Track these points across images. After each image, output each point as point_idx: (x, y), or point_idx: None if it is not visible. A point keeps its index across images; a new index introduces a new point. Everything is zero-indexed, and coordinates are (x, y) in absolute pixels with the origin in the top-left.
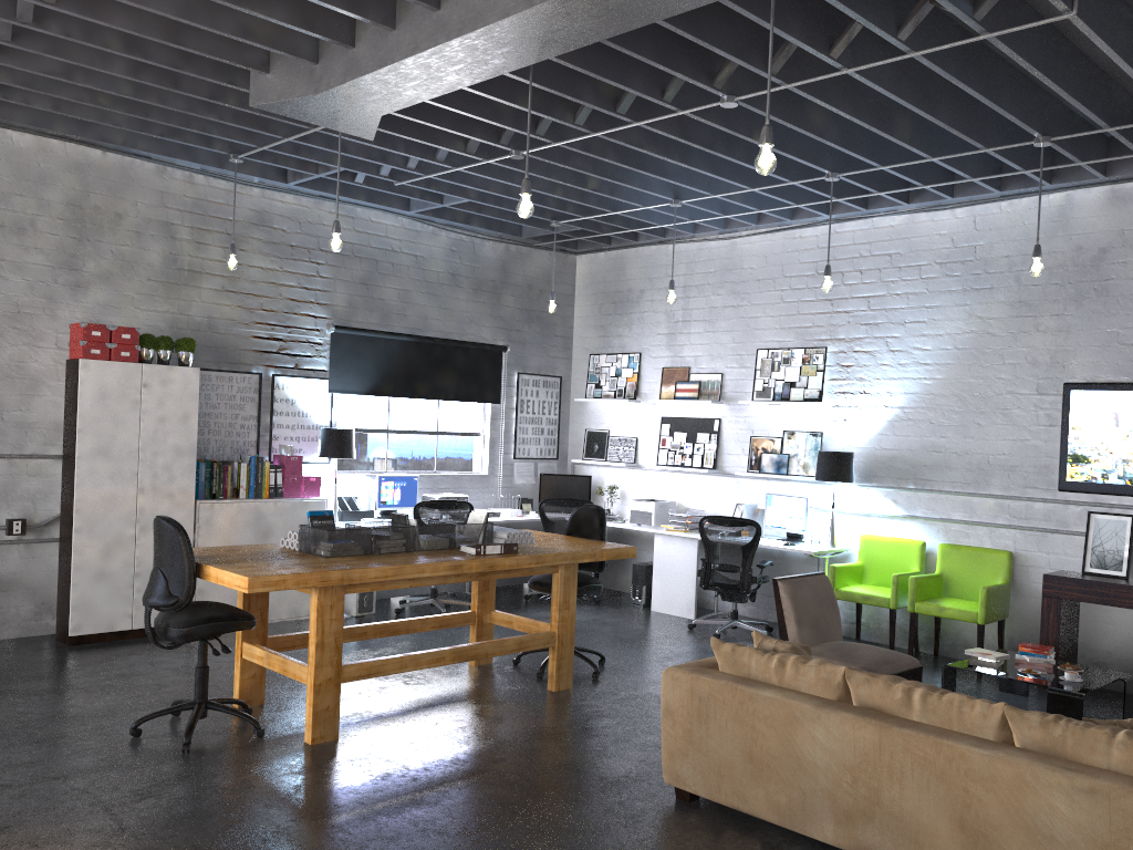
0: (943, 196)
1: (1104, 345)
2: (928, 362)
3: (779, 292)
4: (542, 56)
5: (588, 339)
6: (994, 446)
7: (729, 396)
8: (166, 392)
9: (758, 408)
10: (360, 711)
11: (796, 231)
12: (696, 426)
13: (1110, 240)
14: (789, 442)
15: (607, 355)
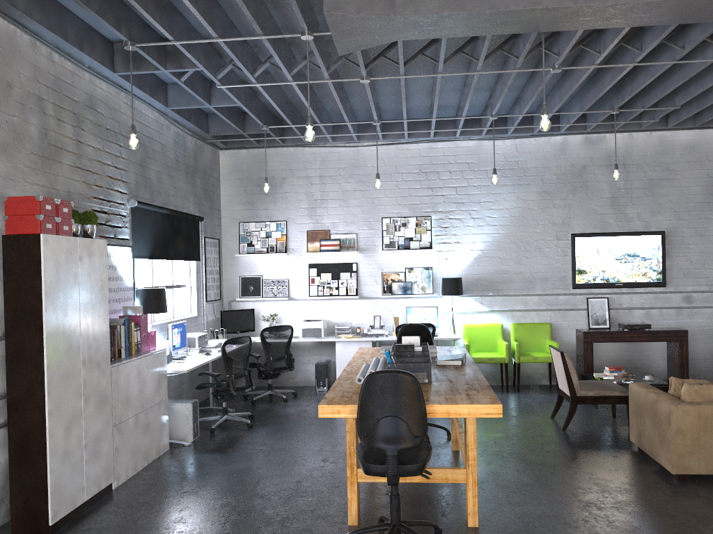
0: (509, 132)
1: (588, 214)
2: (496, 224)
3: (395, 182)
4: (590, 27)
5: (236, 211)
6: (535, 268)
7: (363, 248)
8: (91, 264)
9: (385, 255)
10: (423, 497)
11: (404, 145)
12: (338, 268)
13: (587, 162)
14: (410, 274)
15: (256, 223)
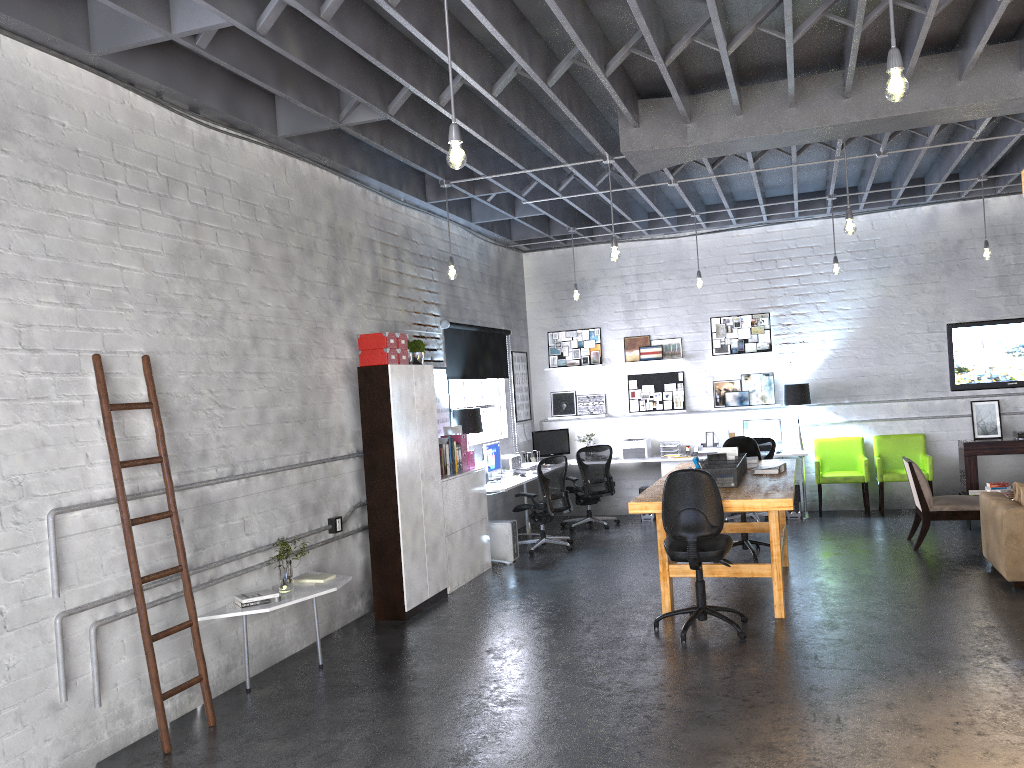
0: (859, 208)
1: (968, 299)
2: (849, 317)
3: (724, 276)
4: (889, 130)
5: (543, 320)
6: (902, 368)
7: (689, 354)
8: (423, 388)
9: (716, 361)
10: (738, 599)
11: (733, 232)
12: (662, 379)
13: (963, 235)
14: (746, 382)
15: (566, 332)
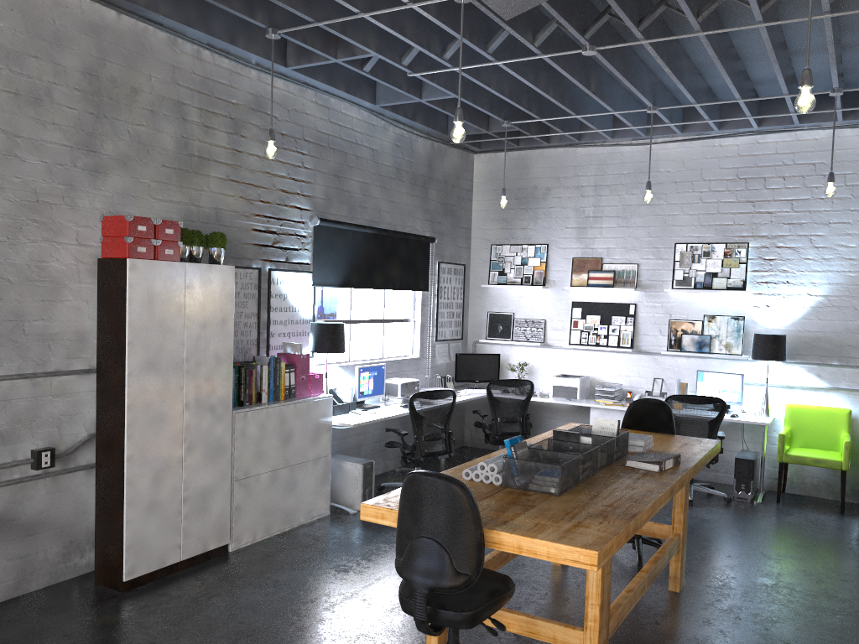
0: None
1: None
2: (853, 257)
3: (698, 194)
4: None
5: (488, 230)
6: None
7: (645, 284)
8: (207, 294)
9: (676, 295)
10: None
11: (715, 140)
12: (610, 310)
13: None
14: (709, 324)
15: (511, 246)
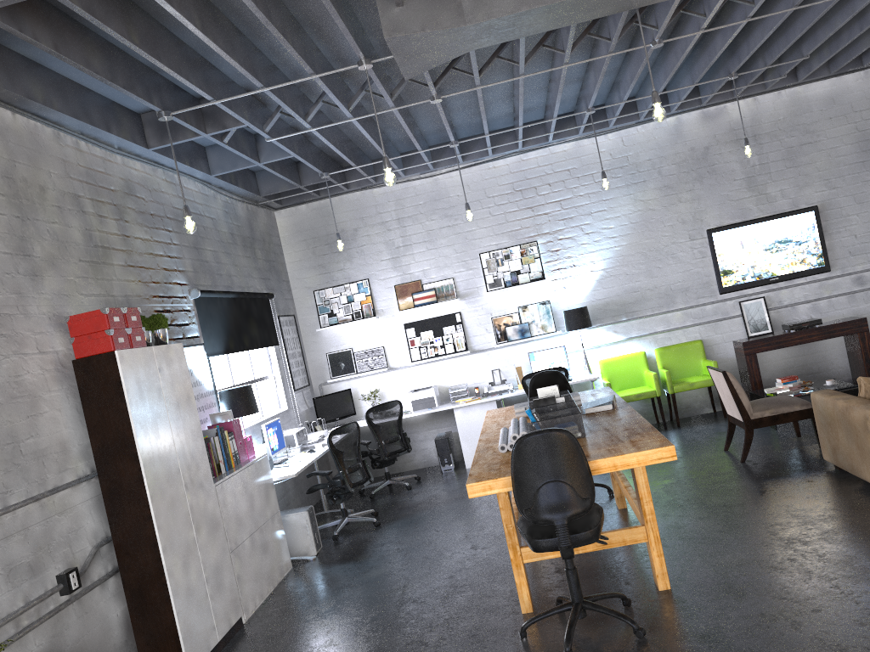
0: (610, 125)
1: (722, 203)
2: (615, 235)
3: (487, 209)
4: None
5: (307, 279)
6: (672, 278)
7: (464, 293)
8: (172, 374)
9: (491, 296)
10: (599, 567)
11: (489, 164)
12: (440, 323)
13: (709, 142)
14: (524, 313)
15: (334, 288)
